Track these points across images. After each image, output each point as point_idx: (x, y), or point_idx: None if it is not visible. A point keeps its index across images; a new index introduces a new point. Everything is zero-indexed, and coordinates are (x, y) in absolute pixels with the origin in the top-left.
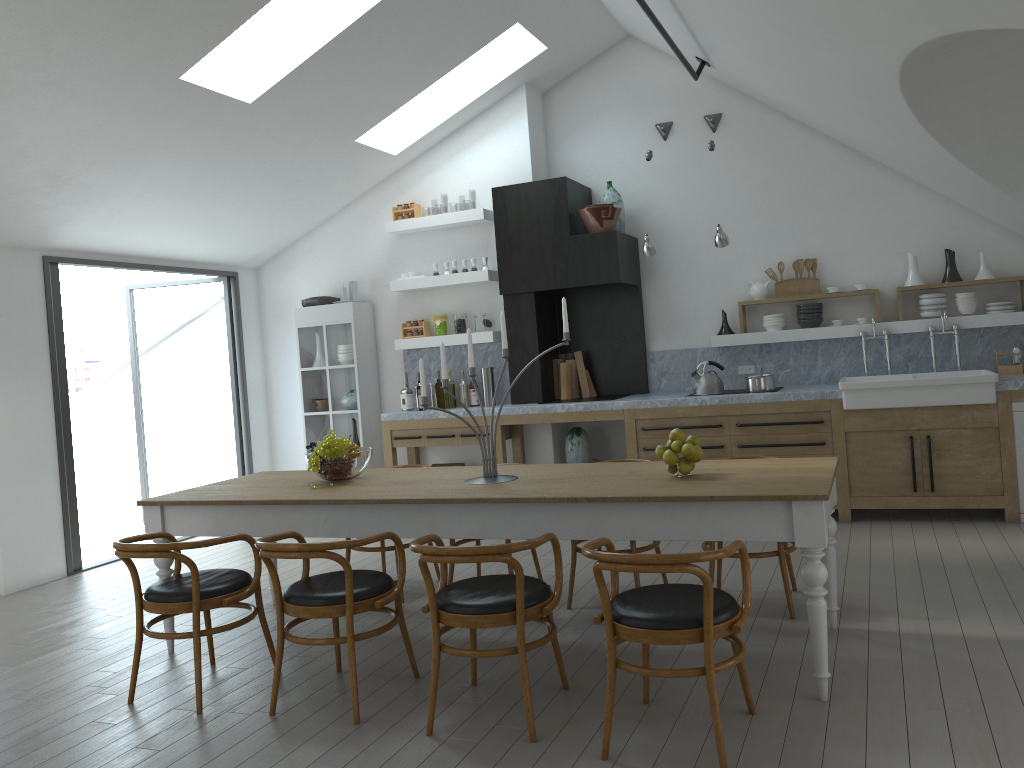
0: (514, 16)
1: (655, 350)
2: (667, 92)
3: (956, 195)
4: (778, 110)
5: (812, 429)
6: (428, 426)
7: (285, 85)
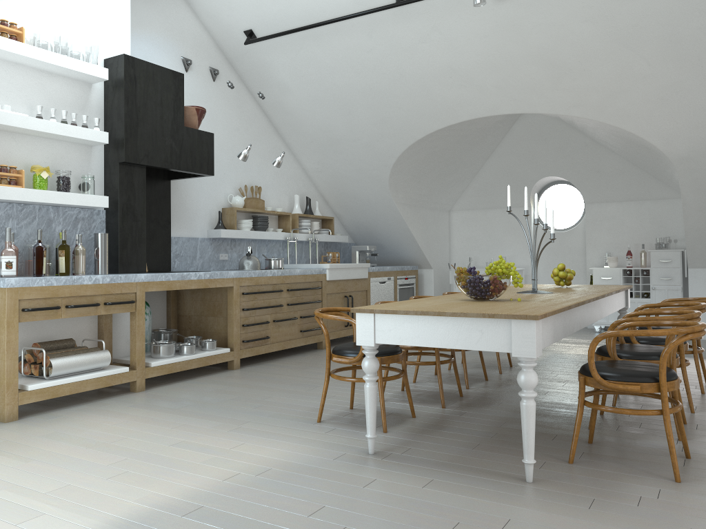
0: None
1: (171, 236)
2: (189, 36)
3: (323, 169)
4: (247, 84)
5: (315, 292)
6: (70, 294)
7: None
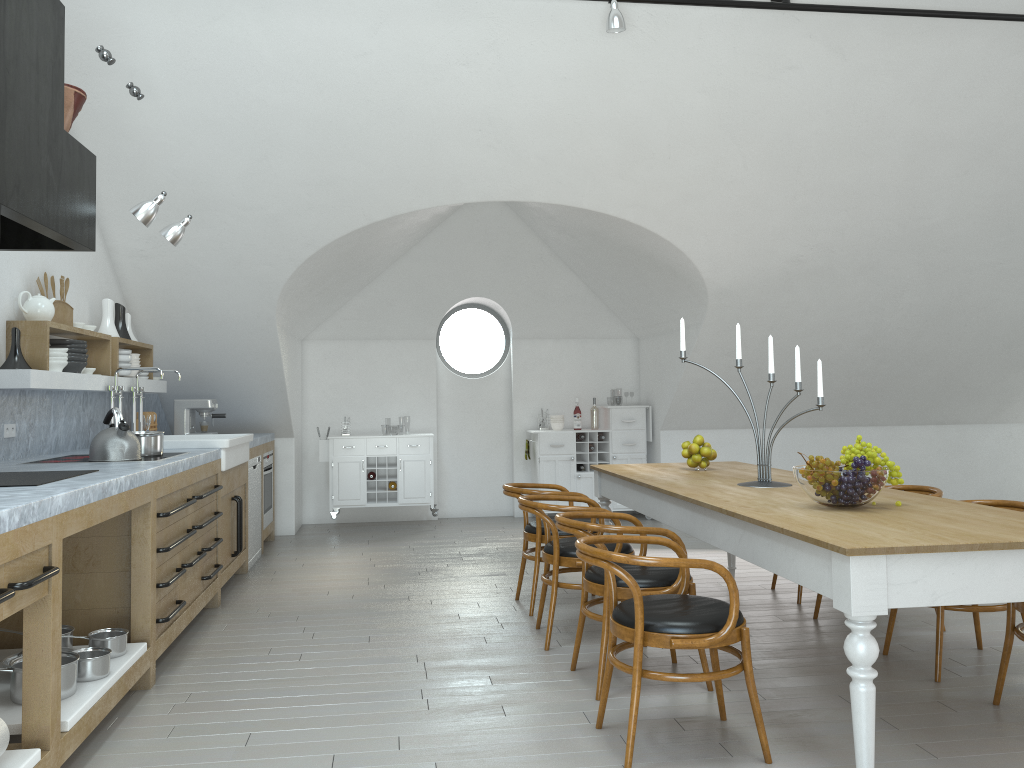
0: None
1: None
2: None
3: (153, 252)
4: None
5: (212, 497)
6: None
7: None
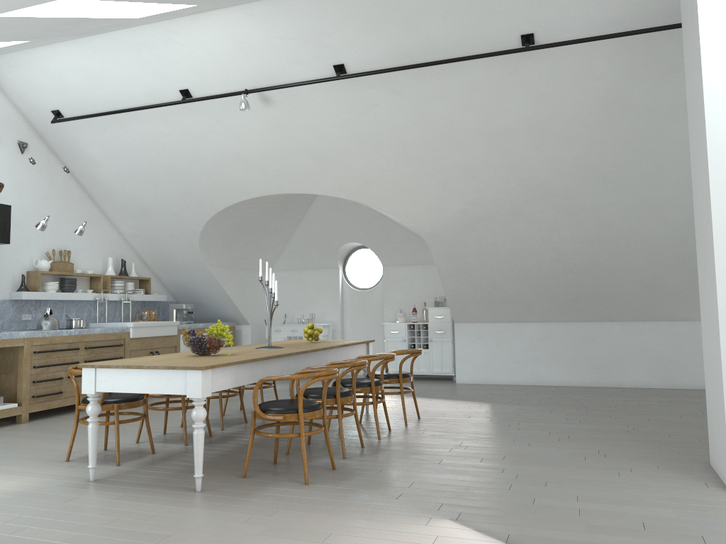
0: (40, 39)
1: None
2: None
3: (138, 233)
4: (59, 156)
5: (117, 349)
6: None
7: (11, 18)
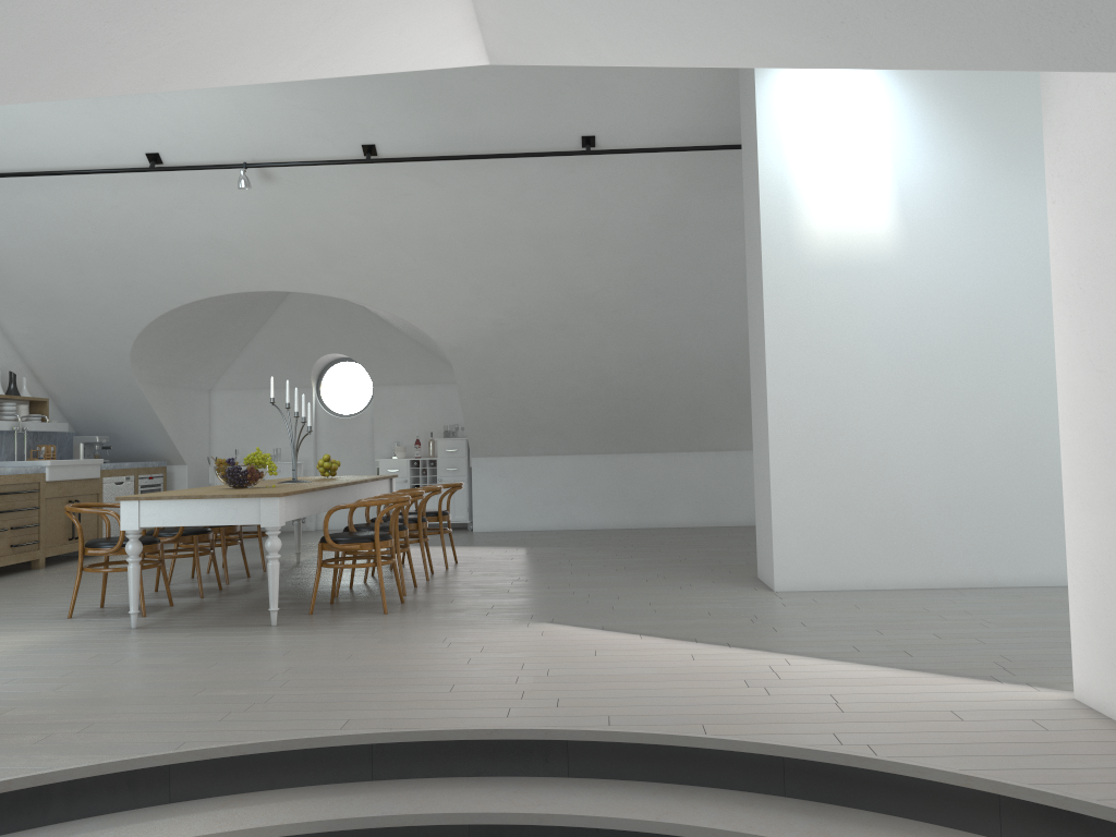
0: None
1: None
2: None
3: (36, 335)
4: None
5: (31, 497)
6: None
7: None
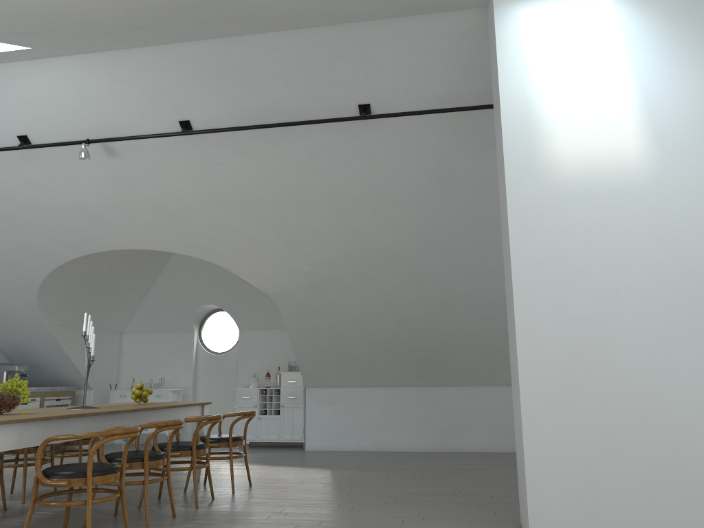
0: None
1: None
2: None
3: None
4: None
5: None
6: None
7: None
